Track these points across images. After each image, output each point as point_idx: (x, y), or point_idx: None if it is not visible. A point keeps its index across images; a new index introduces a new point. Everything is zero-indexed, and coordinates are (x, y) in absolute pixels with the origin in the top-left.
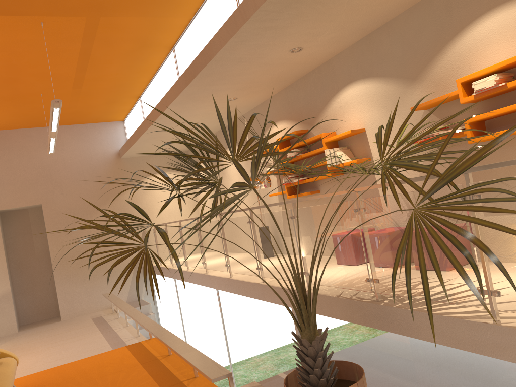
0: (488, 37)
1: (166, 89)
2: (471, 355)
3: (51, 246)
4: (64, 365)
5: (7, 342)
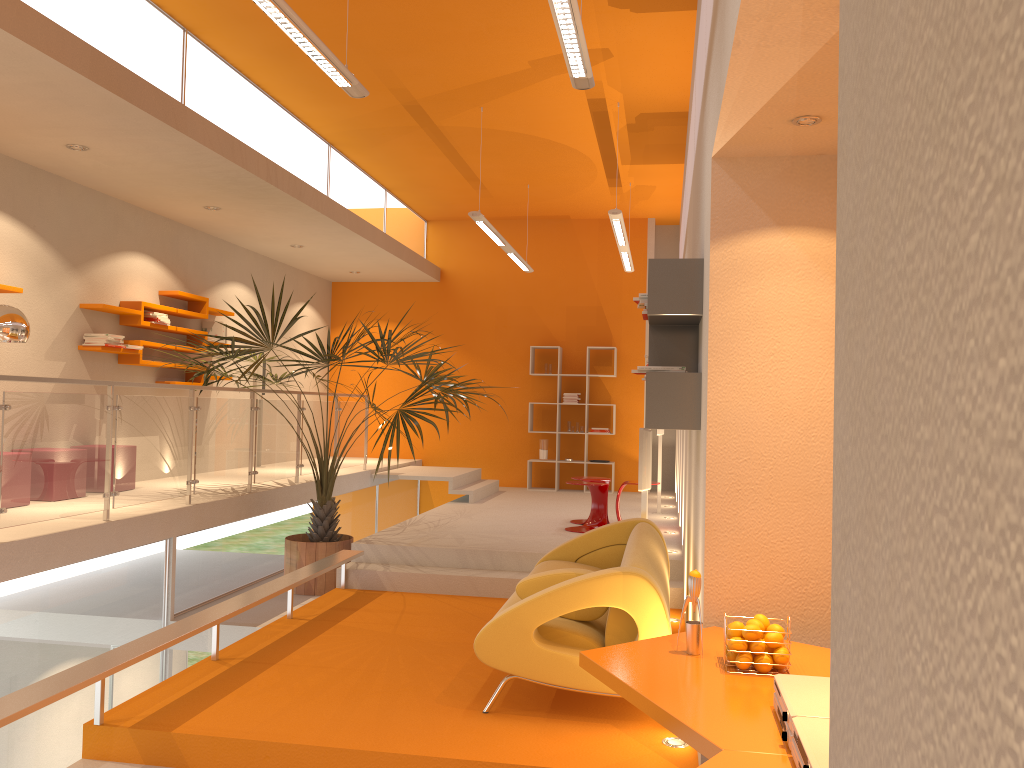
0: (135, 272)
1: None
2: (290, 509)
3: None
4: (343, 744)
5: None
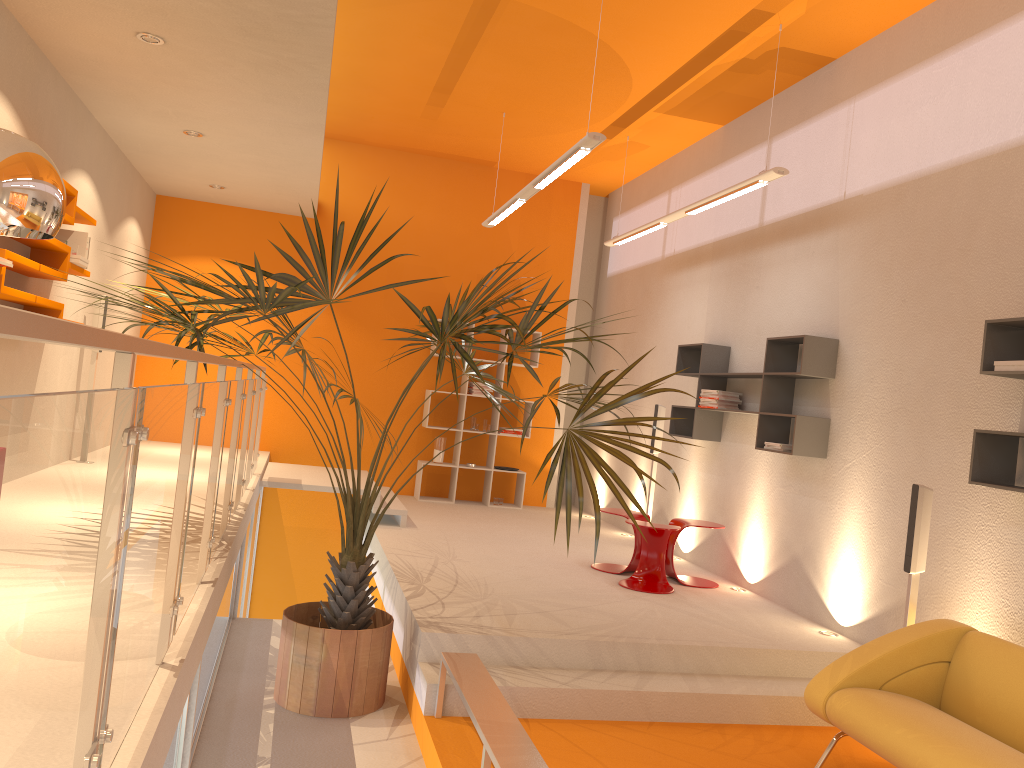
0: None
1: None
2: None
3: None
4: None
5: None
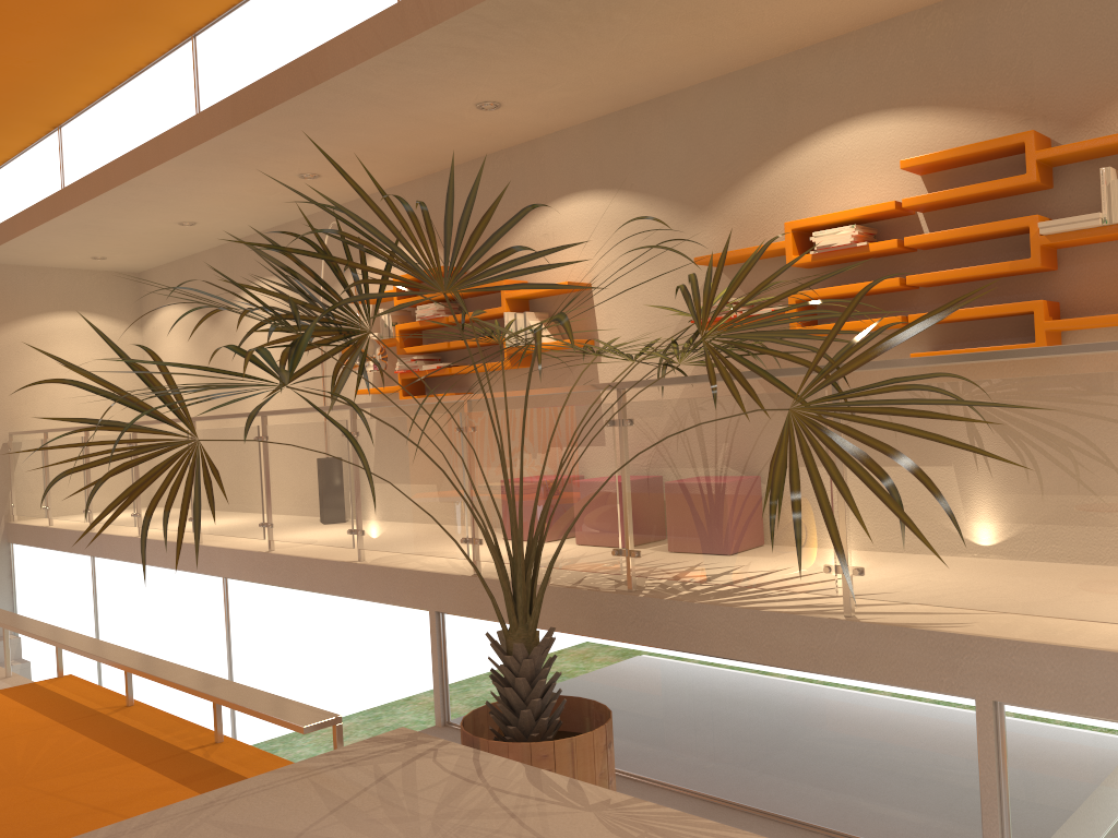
0: (842, 161)
1: (150, 122)
2: (799, 675)
3: None
4: None
5: None
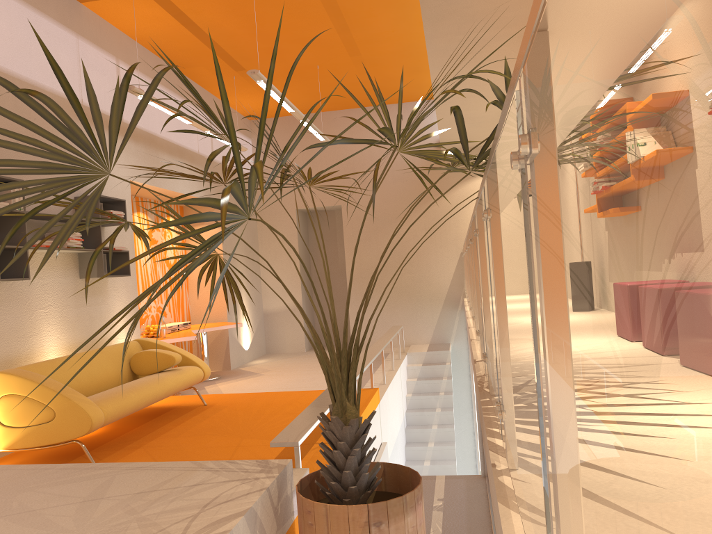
0: None
1: None
2: None
3: (347, 258)
4: (269, 392)
5: (284, 359)
